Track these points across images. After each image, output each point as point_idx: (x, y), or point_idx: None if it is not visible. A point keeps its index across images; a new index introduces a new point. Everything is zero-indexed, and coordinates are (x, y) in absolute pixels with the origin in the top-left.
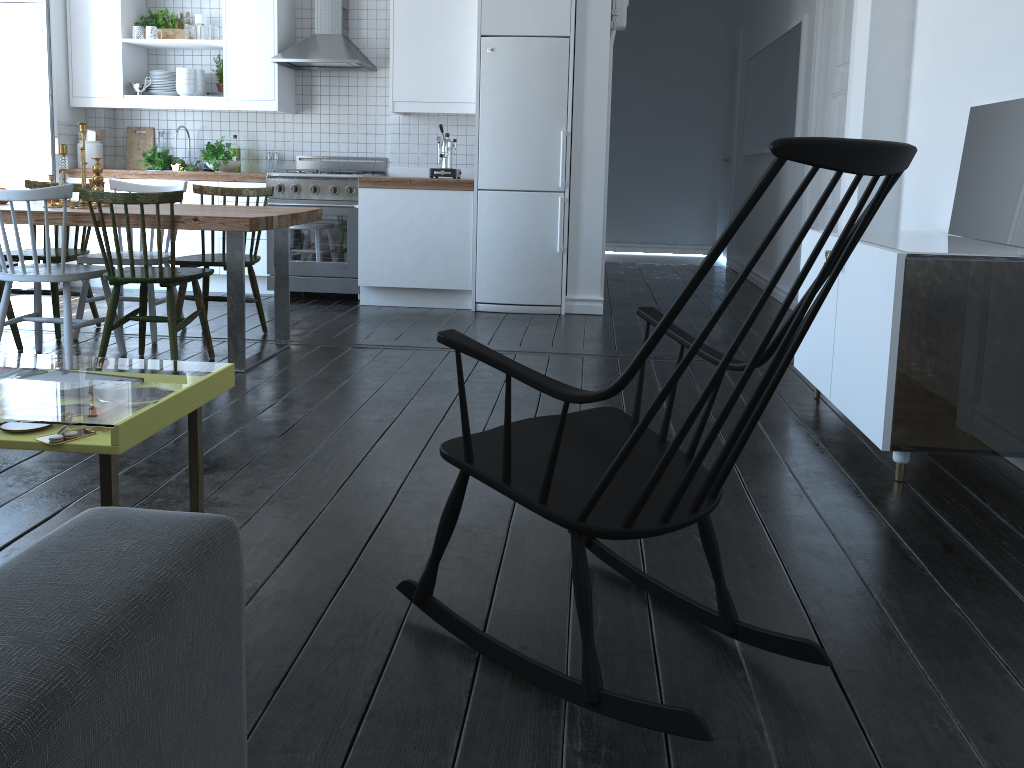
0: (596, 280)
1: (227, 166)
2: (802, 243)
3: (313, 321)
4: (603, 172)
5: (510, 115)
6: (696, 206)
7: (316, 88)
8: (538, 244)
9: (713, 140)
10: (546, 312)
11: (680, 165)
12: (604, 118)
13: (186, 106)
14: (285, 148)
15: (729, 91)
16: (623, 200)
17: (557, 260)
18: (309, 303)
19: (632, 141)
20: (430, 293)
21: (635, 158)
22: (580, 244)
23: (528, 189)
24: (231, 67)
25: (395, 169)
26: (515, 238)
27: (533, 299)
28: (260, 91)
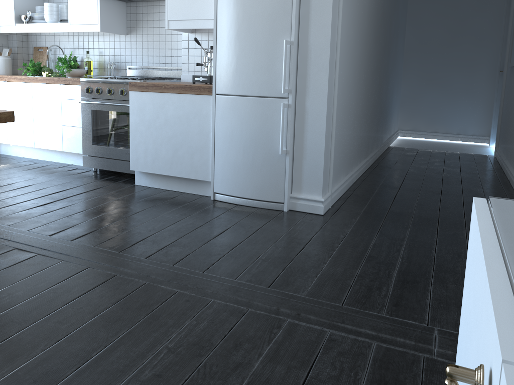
0: (318, 182)
1: (72, 73)
2: (470, 228)
3: (61, 203)
4: (326, 79)
5: (241, 26)
6: (477, 106)
7: (139, 15)
8: (264, 145)
9: (493, 56)
10: (271, 207)
11: (465, 75)
12: (328, 27)
13: (48, 30)
14: (120, 60)
15: (508, 17)
16: (419, 100)
17: (281, 161)
18: (101, 180)
19: (427, 57)
20: (183, 180)
21: (429, 70)
22: (304, 147)
23: (255, 95)
24: (72, 0)
25: (185, 76)
26: (244, 139)
27: (259, 195)
28: (89, 17)
